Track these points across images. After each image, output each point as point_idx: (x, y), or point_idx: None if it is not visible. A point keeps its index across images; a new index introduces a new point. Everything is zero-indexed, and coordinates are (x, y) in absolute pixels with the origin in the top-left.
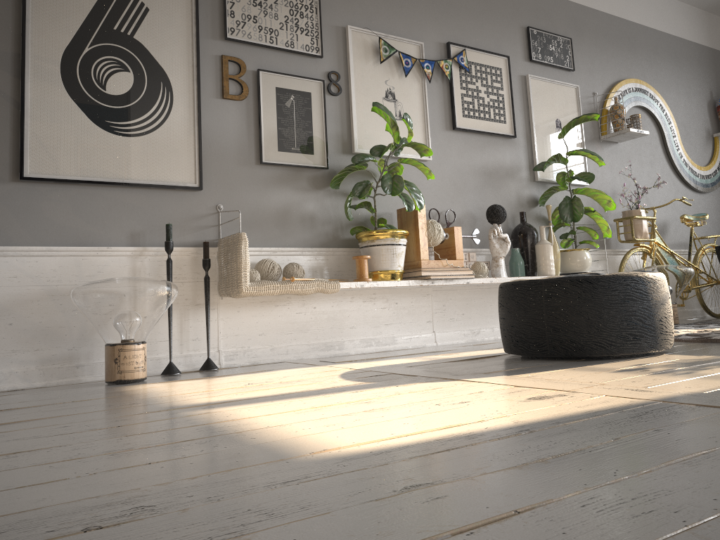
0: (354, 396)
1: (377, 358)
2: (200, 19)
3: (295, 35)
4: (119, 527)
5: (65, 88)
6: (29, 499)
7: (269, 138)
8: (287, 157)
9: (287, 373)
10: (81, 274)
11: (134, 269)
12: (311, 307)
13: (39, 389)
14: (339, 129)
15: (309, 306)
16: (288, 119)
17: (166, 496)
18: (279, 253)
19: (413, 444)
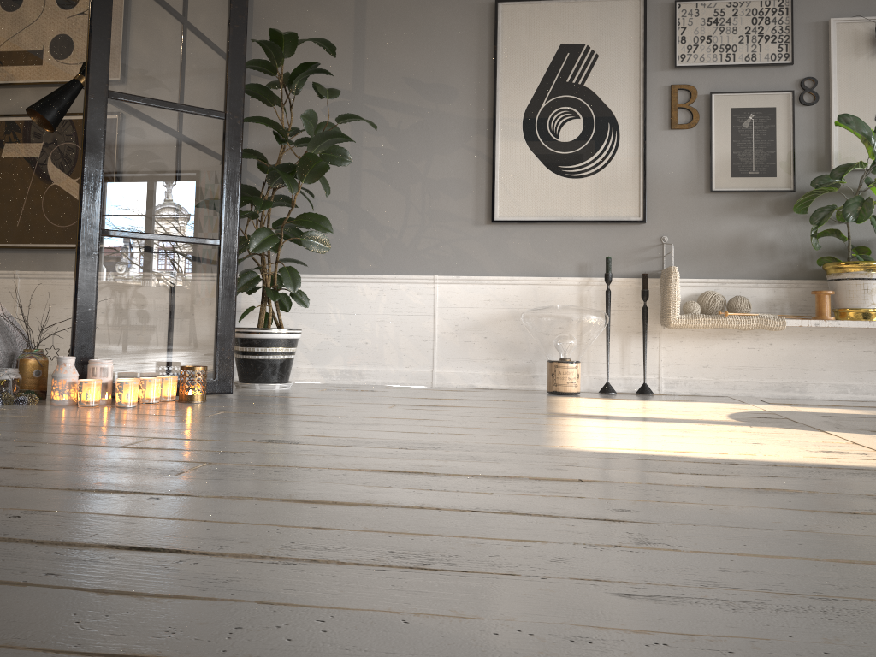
0: (691, 427)
1: (825, 406)
2: (649, 52)
3: (758, 46)
4: (412, 450)
5: (525, 142)
6: (399, 436)
7: (721, 164)
8: (741, 183)
9: (698, 405)
10: (537, 300)
11: (581, 297)
12: (766, 343)
13: (501, 390)
14: (814, 143)
15: (763, 342)
16: (745, 141)
17: (451, 445)
18: (728, 285)
19: (632, 453)
